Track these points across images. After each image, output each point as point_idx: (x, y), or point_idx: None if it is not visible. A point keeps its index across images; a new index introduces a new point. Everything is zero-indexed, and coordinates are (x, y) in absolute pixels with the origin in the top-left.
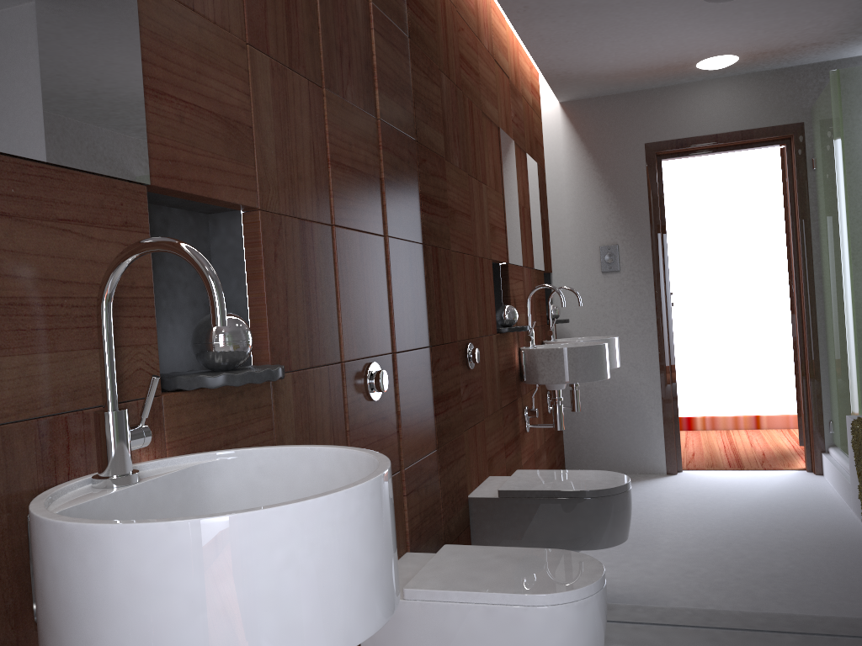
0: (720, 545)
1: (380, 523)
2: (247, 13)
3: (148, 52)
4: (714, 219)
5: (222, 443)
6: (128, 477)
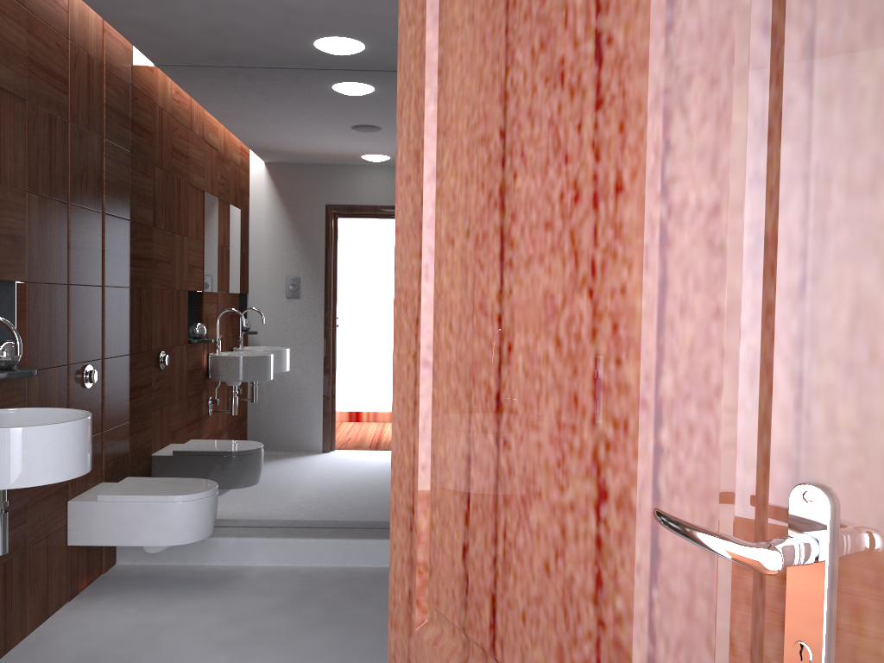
0: (298, 479)
1: (85, 436)
2: (28, 174)
3: None
4: (308, 294)
5: (0, 406)
6: None
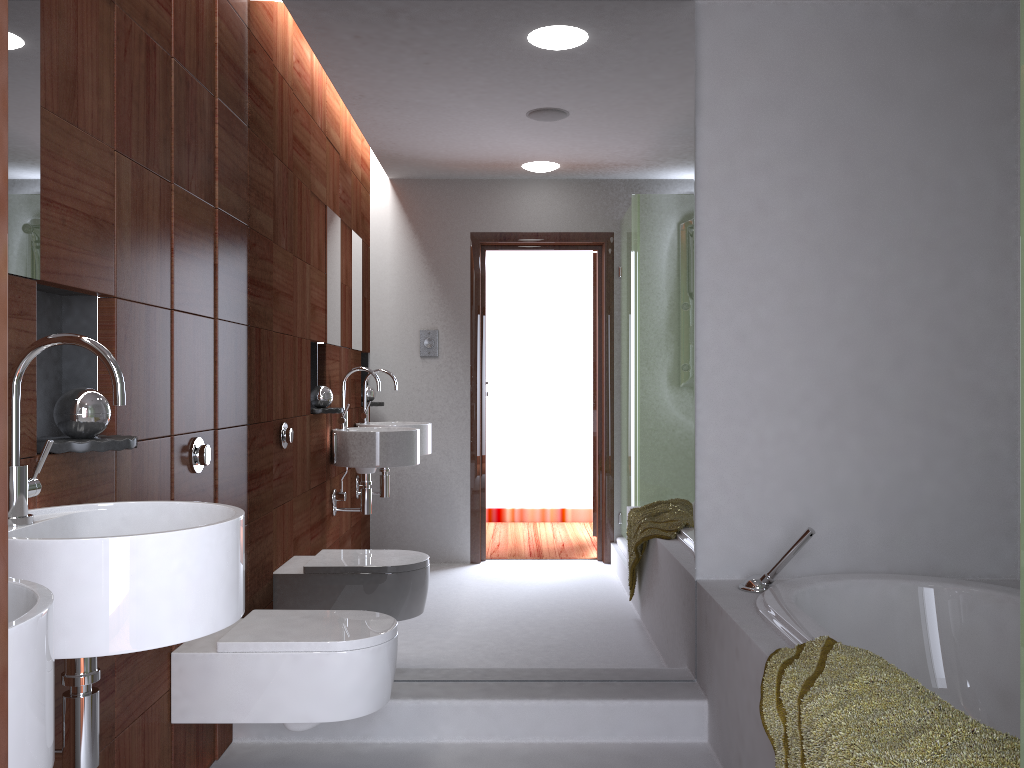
0: (498, 608)
1: (239, 550)
2: (117, 123)
3: (44, 167)
4: (510, 330)
5: (76, 501)
6: (27, 518)
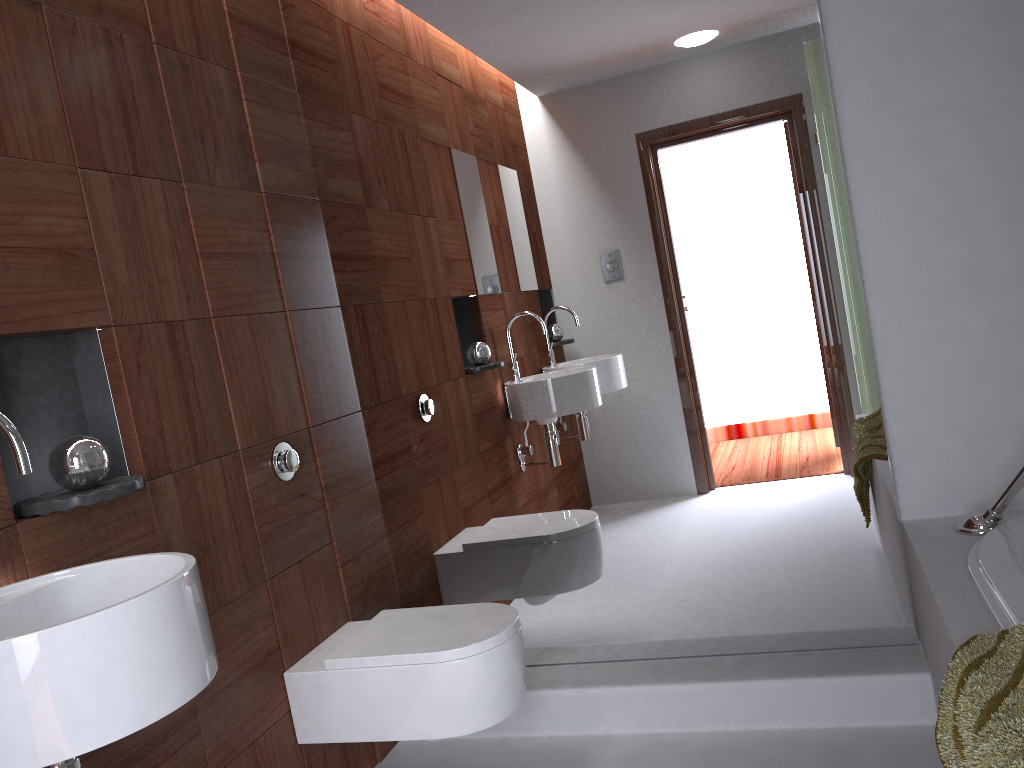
0: (659, 578)
1: (170, 623)
2: (74, 137)
3: None
4: (616, 255)
5: (94, 555)
6: None
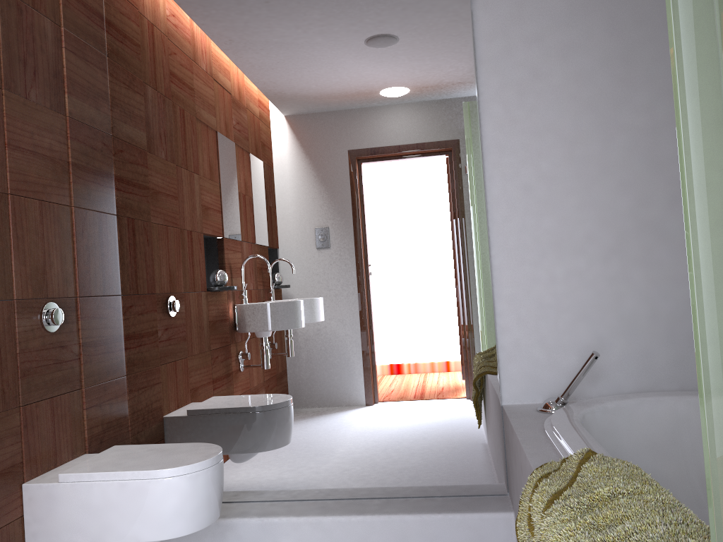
0: (332, 437)
1: None
2: None
3: None
4: (325, 200)
5: None
6: None
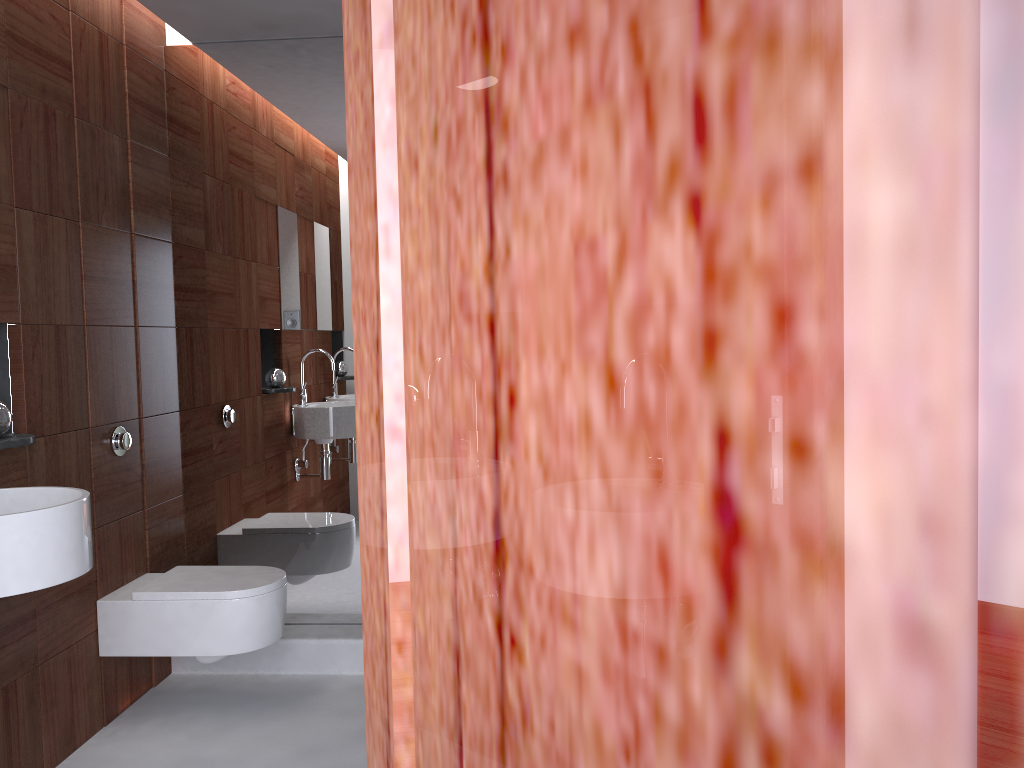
0: None
1: (77, 525)
2: (15, 184)
3: None
4: None
5: None
6: None
